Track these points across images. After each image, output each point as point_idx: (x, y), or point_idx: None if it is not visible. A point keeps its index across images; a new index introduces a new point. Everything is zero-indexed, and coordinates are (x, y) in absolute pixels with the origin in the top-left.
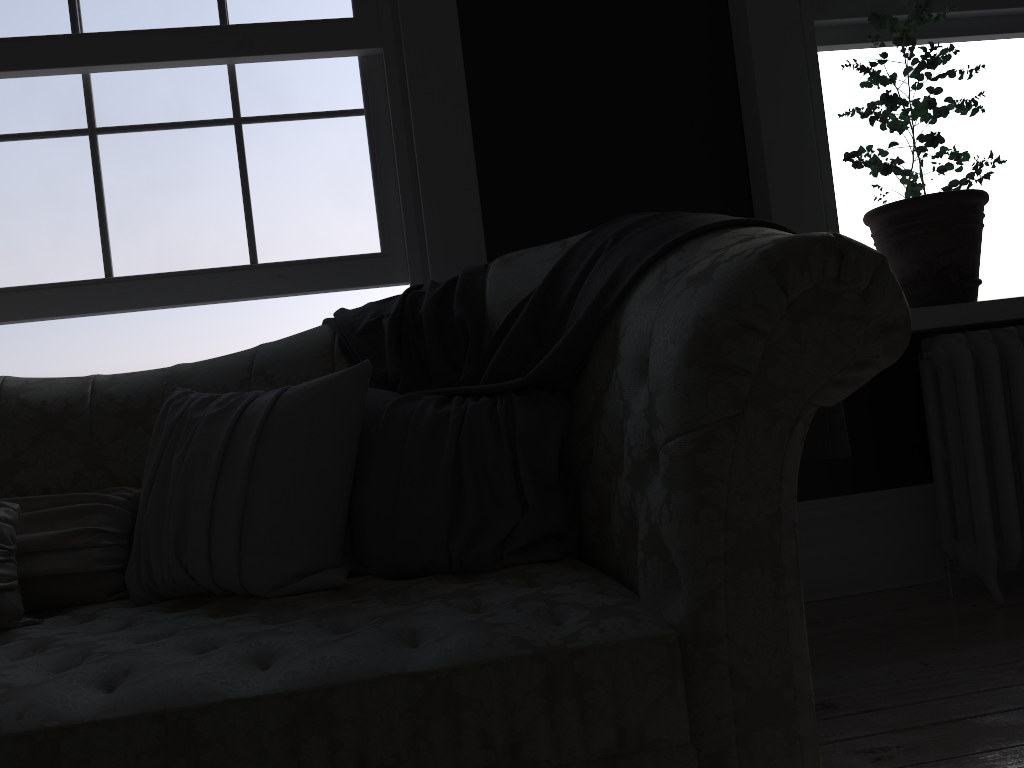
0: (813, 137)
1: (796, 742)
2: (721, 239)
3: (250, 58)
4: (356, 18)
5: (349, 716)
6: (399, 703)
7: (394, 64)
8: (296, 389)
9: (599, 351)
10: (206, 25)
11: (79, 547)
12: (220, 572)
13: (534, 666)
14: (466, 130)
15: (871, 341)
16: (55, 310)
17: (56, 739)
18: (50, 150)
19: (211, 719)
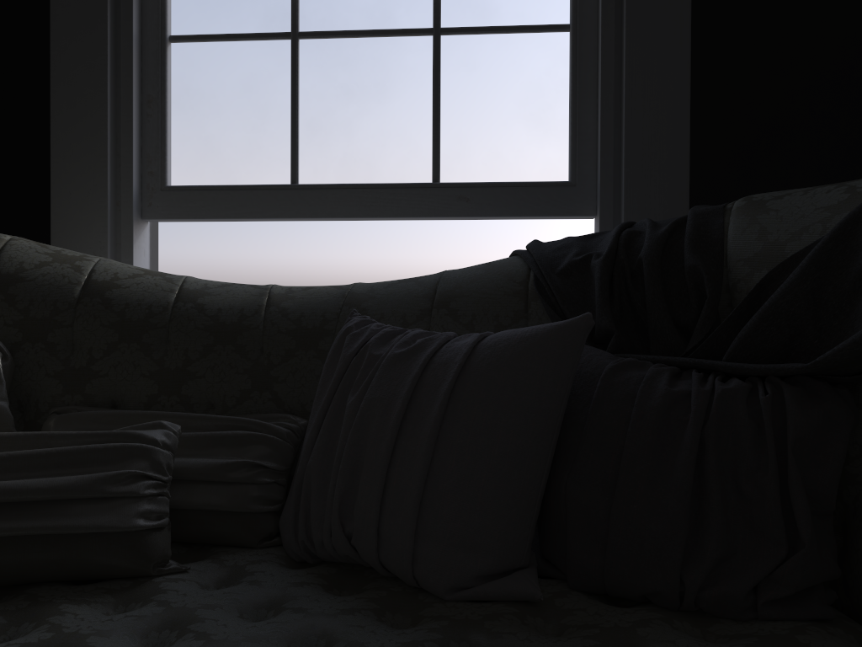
0: None
1: None
2: None
3: None
4: None
5: None
6: None
7: None
8: (498, 339)
9: None
10: None
11: (236, 482)
12: (389, 553)
13: None
14: (684, 52)
15: None
16: (241, 212)
17: None
18: (253, 52)
19: None
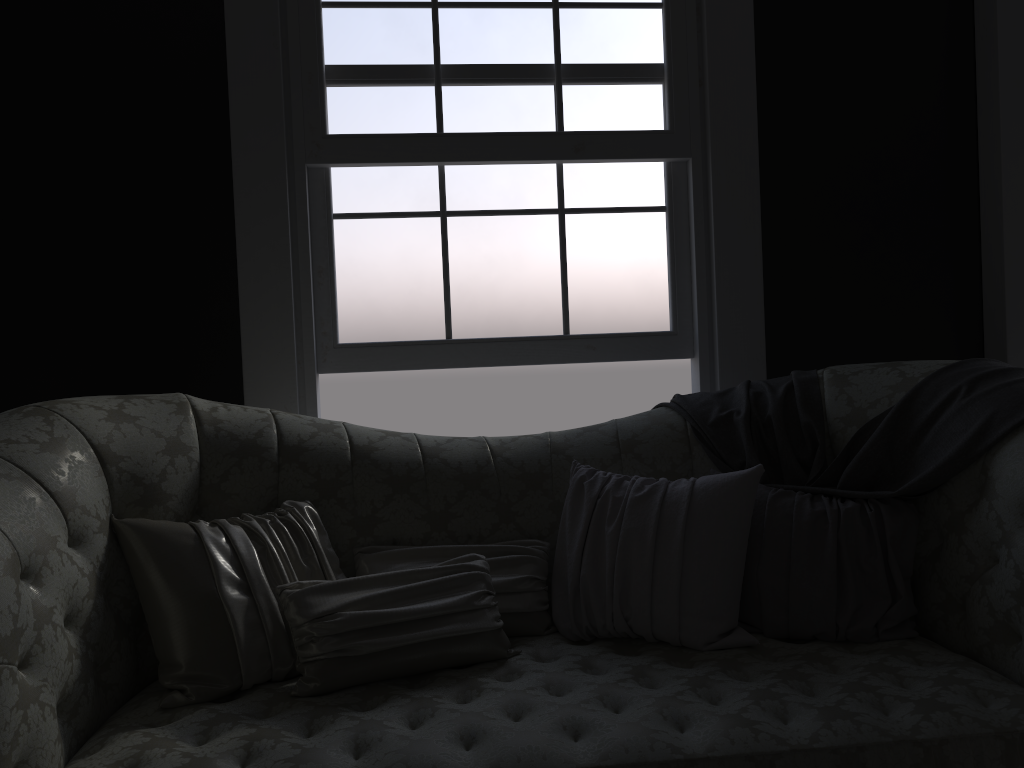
0: None
1: None
2: None
3: (580, 160)
4: (671, 131)
5: (875, 767)
6: (908, 760)
7: (699, 172)
8: (706, 484)
9: (960, 479)
10: (546, 130)
11: (523, 591)
12: (660, 627)
13: (997, 741)
14: (757, 234)
15: None
16: (406, 364)
17: (685, 767)
18: (408, 228)
19: (783, 761)
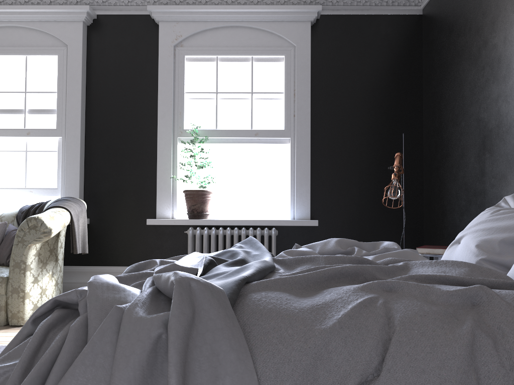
0: (171, 169)
1: (19, 297)
2: (48, 210)
3: (29, 137)
4: (56, 129)
5: None
6: None
7: (64, 141)
8: None
9: None
10: (20, 128)
11: None
12: None
13: None
14: (78, 160)
15: (41, 234)
16: None
17: None
18: None
19: None
